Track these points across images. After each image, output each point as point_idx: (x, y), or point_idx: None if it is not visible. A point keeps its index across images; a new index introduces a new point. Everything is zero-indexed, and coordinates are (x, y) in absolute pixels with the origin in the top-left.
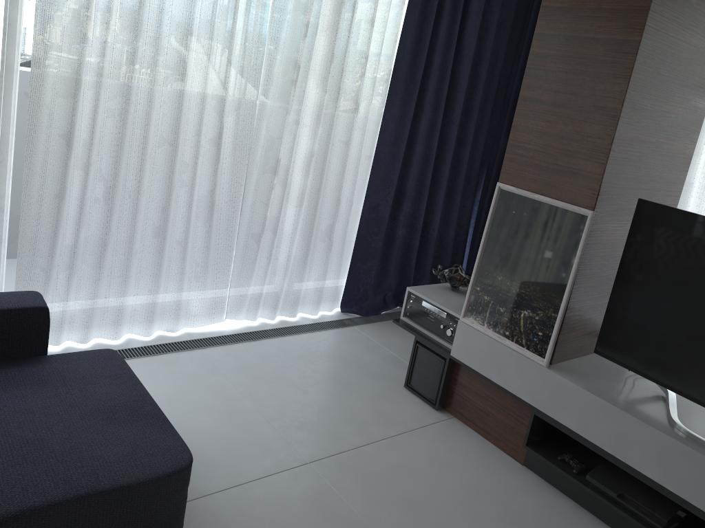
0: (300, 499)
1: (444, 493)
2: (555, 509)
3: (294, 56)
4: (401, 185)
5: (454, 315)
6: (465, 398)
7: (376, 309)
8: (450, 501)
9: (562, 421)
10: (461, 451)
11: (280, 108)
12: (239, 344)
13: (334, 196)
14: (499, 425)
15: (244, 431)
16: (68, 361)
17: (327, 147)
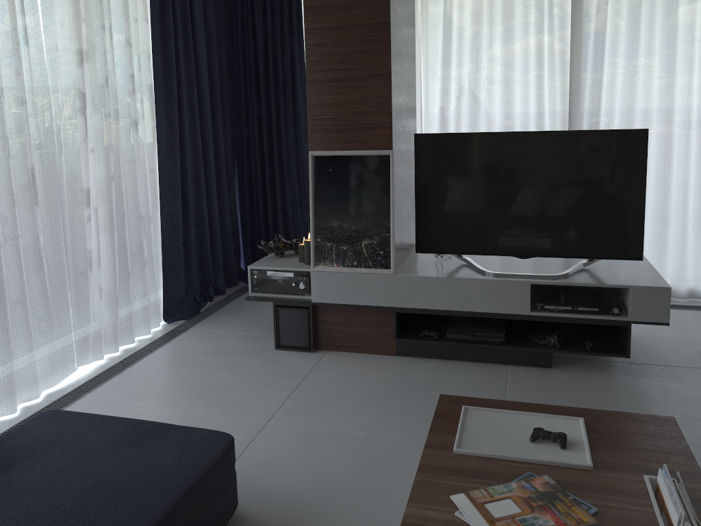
0: (289, 443)
1: (370, 392)
2: (436, 367)
3: (76, 84)
4: (182, 190)
5: (301, 270)
6: (333, 331)
7: (194, 310)
8: (378, 394)
9: (418, 306)
10: (354, 366)
11: (75, 139)
12: (110, 380)
13: (137, 214)
14: (368, 337)
15: None
16: (26, 433)
17: (121, 168)
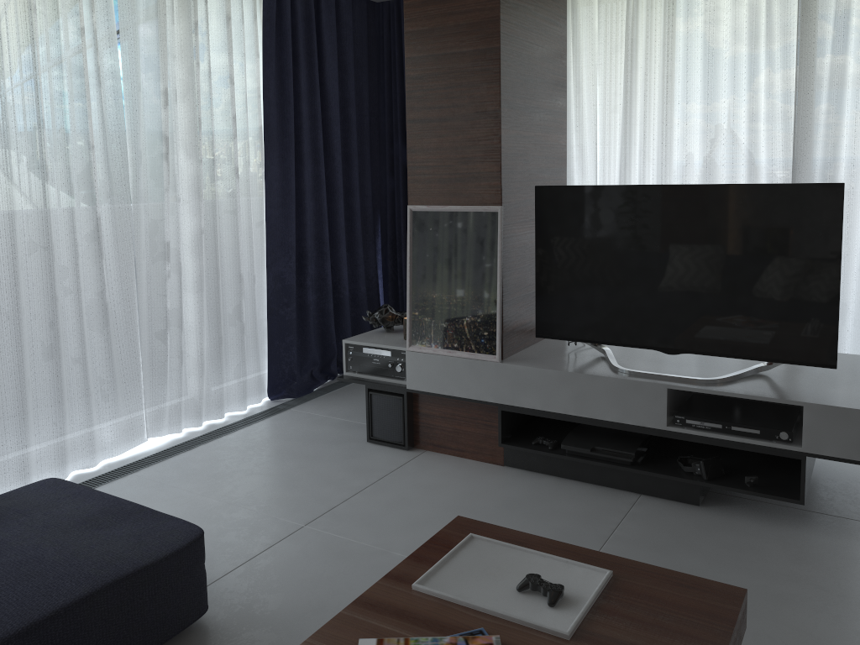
0: (311, 553)
1: (443, 506)
2: (544, 486)
3: (159, 127)
4: (300, 248)
5: (399, 349)
6: (432, 426)
7: (307, 387)
8: (451, 510)
9: (527, 405)
10: (445, 473)
11: (156, 187)
12: (175, 456)
13: (234, 273)
14: (472, 438)
15: (224, 522)
16: (10, 499)
17: (215, 220)
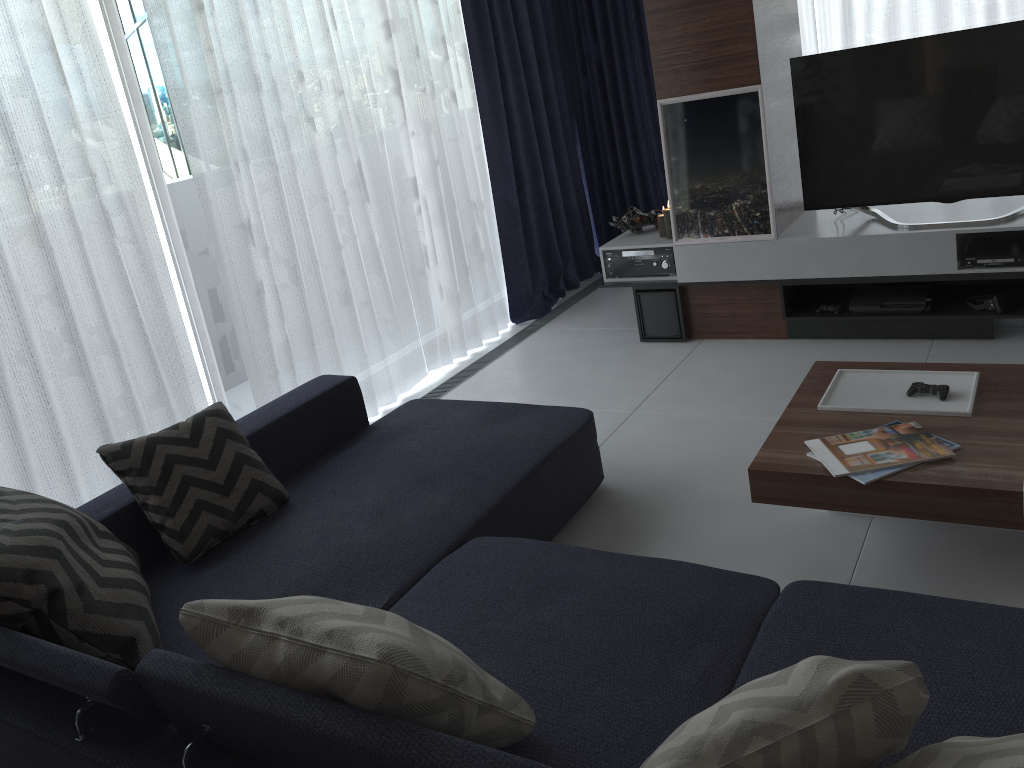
0: (656, 429)
1: (752, 378)
2: (837, 348)
3: (387, 62)
4: (514, 167)
5: (662, 246)
6: (707, 315)
7: (544, 307)
8: (761, 379)
9: (809, 276)
10: (734, 353)
11: (394, 124)
12: (463, 383)
13: (468, 201)
14: (751, 319)
15: None
16: (398, 417)
17: (444, 150)
